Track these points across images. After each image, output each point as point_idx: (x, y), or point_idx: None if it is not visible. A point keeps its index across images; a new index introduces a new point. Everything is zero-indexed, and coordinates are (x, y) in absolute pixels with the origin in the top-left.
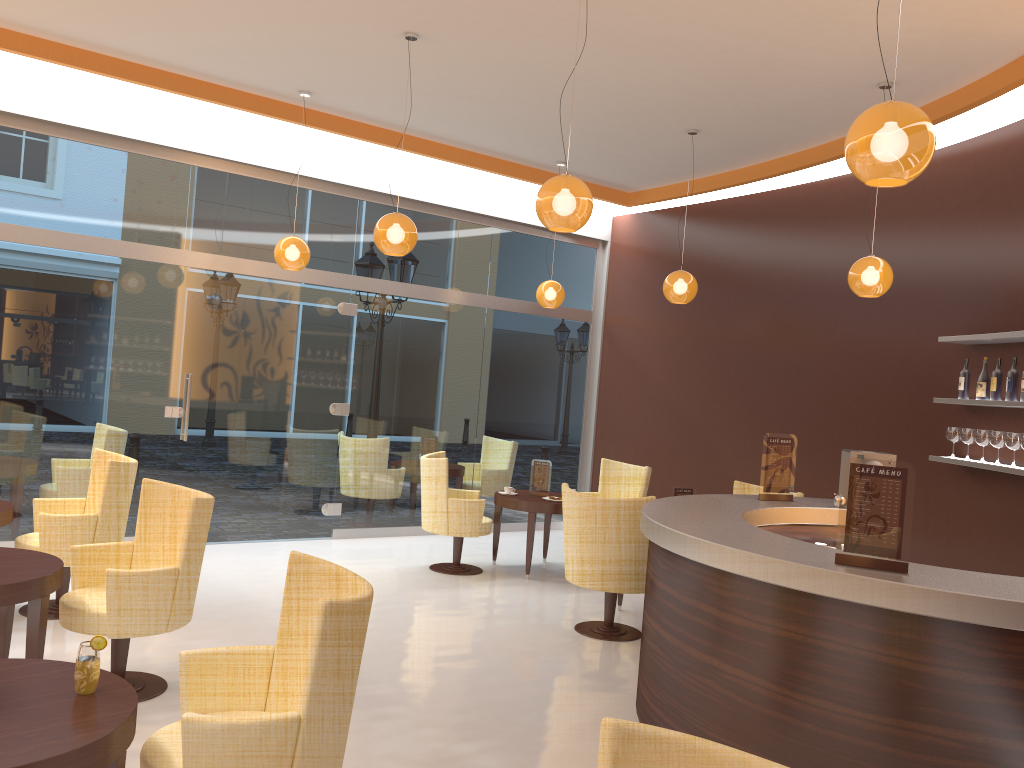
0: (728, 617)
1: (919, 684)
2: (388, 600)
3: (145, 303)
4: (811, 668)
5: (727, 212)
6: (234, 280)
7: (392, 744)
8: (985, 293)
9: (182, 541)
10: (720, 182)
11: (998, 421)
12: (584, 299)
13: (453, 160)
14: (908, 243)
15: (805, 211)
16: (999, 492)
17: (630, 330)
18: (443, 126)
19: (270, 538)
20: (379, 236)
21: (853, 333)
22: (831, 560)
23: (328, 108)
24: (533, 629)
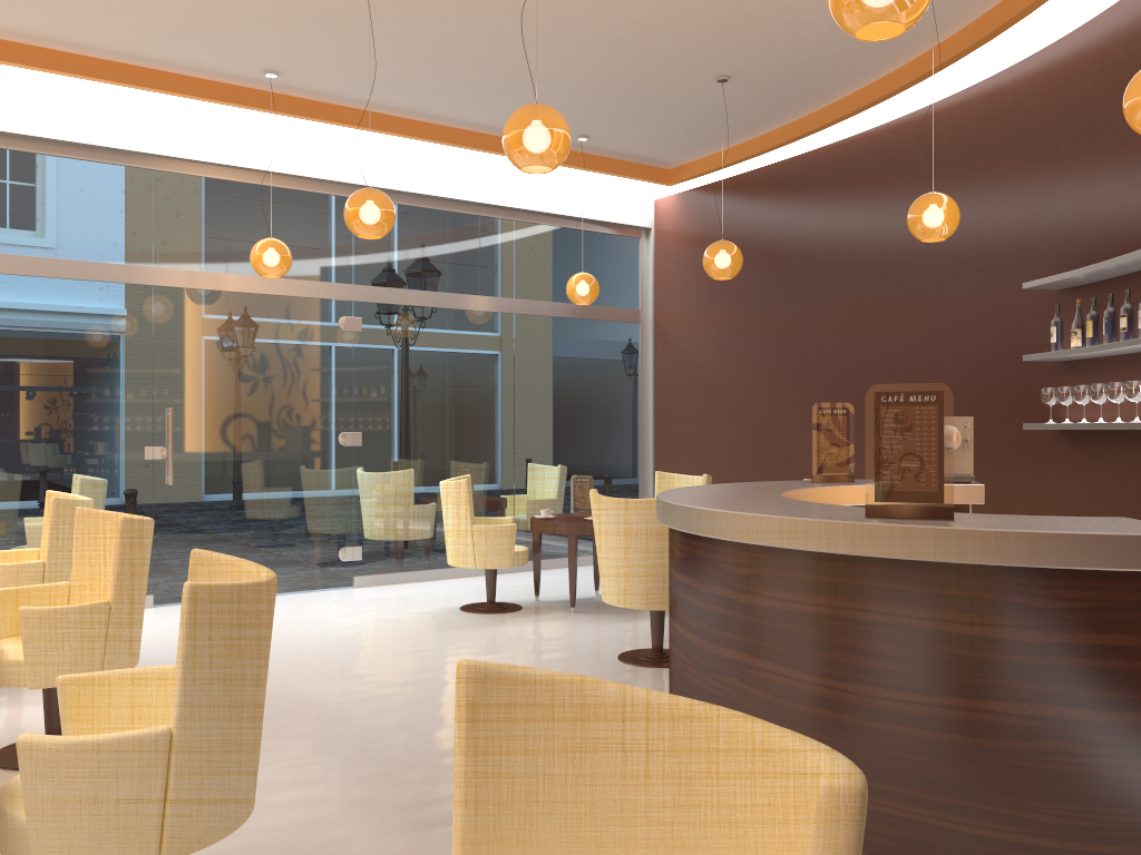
0: (747, 599)
1: (972, 651)
2: (403, 643)
3: (111, 330)
4: (844, 647)
5: (780, 177)
6: (214, 298)
7: (369, 789)
8: (1073, 226)
9: (112, 570)
10: (768, 142)
11: (1100, 374)
12: (629, 297)
13: (457, 143)
14: (983, 182)
15: (866, 163)
16: (1107, 457)
17: (683, 327)
18: (438, 101)
19: (281, 591)
20: (349, 216)
21: (930, 297)
22: (863, 515)
23: (303, 91)
24: (568, 661)
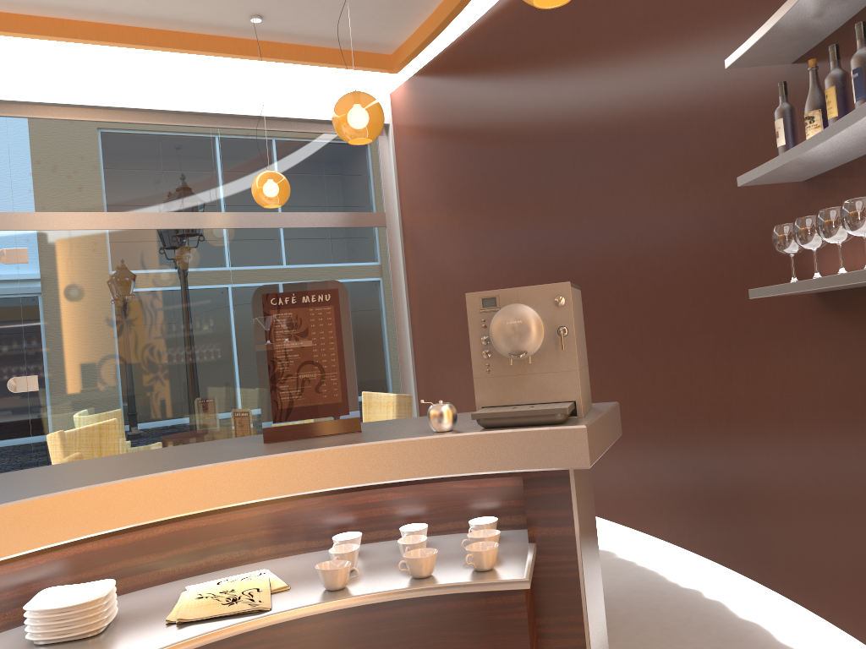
0: None
1: None
2: None
3: None
4: None
5: (486, 33)
6: None
7: None
8: None
9: None
10: None
11: (865, 186)
12: (371, 199)
13: (109, 40)
14: None
15: None
16: None
17: (424, 224)
18: None
19: None
20: None
21: (640, 132)
22: None
23: None
24: None
